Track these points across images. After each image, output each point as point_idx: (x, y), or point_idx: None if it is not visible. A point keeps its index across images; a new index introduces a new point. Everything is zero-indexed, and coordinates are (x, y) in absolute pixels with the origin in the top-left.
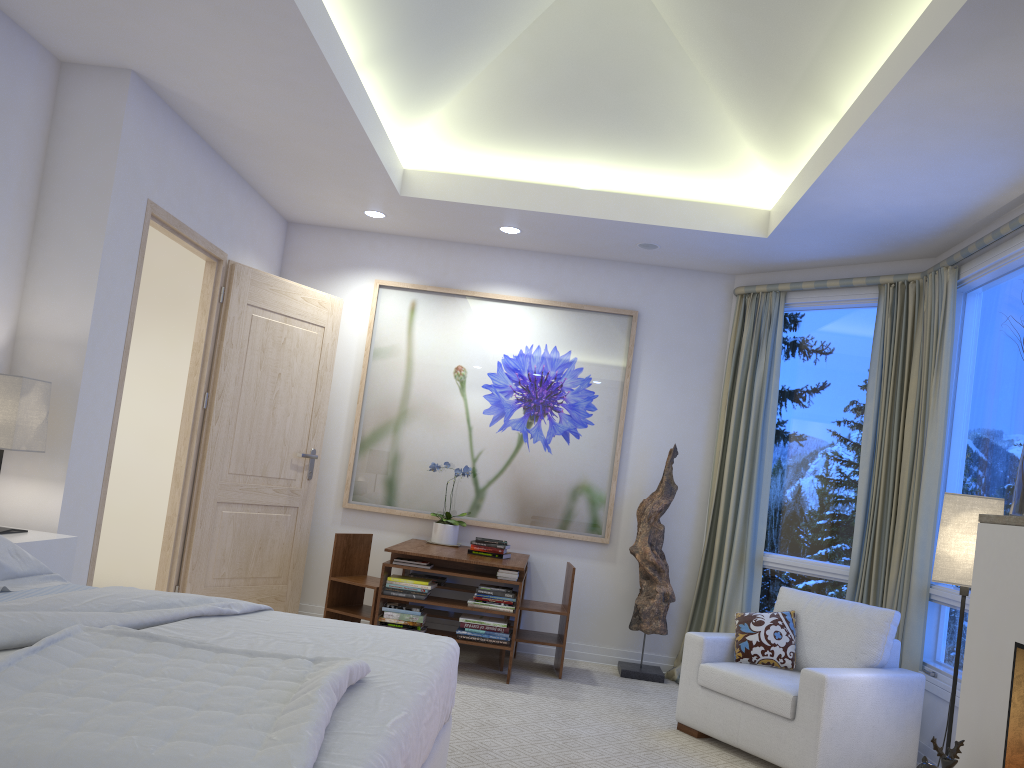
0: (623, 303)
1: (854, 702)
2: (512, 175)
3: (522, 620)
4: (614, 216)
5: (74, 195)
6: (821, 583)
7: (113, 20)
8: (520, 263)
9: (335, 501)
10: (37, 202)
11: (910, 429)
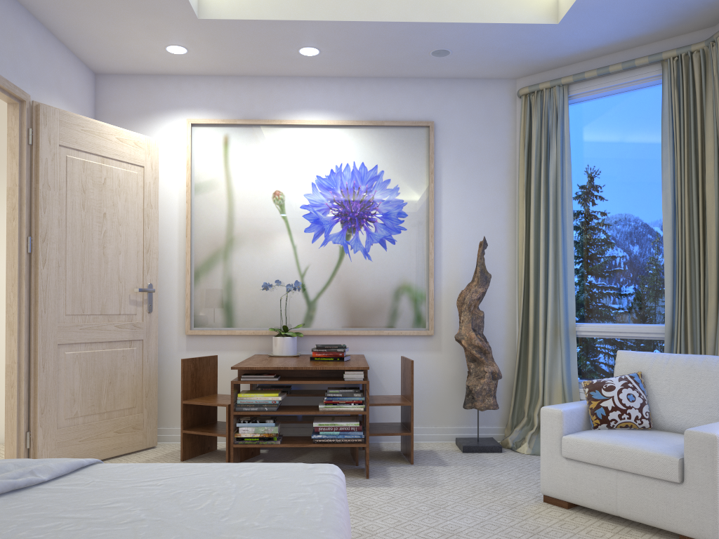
0: (419, 116)
1: None
2: None
3: None
4: (411, 18)
5: None
6: (635, 343)
7: None
8: (320, 89)
9: (178, 330)
10: None
11: (712, 189)
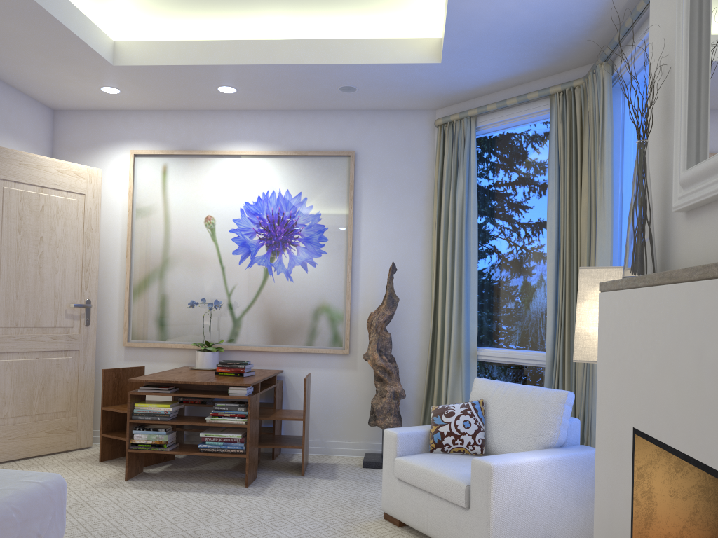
0: (342, 146)
1: (526, 486)
2: (213, 37)
3: (283, 426)
4: (302, 60)
5: None
6: (525, 370)
7: None
8: (251, 122)
9: (118, 341)
10: None
11: (586, 222)
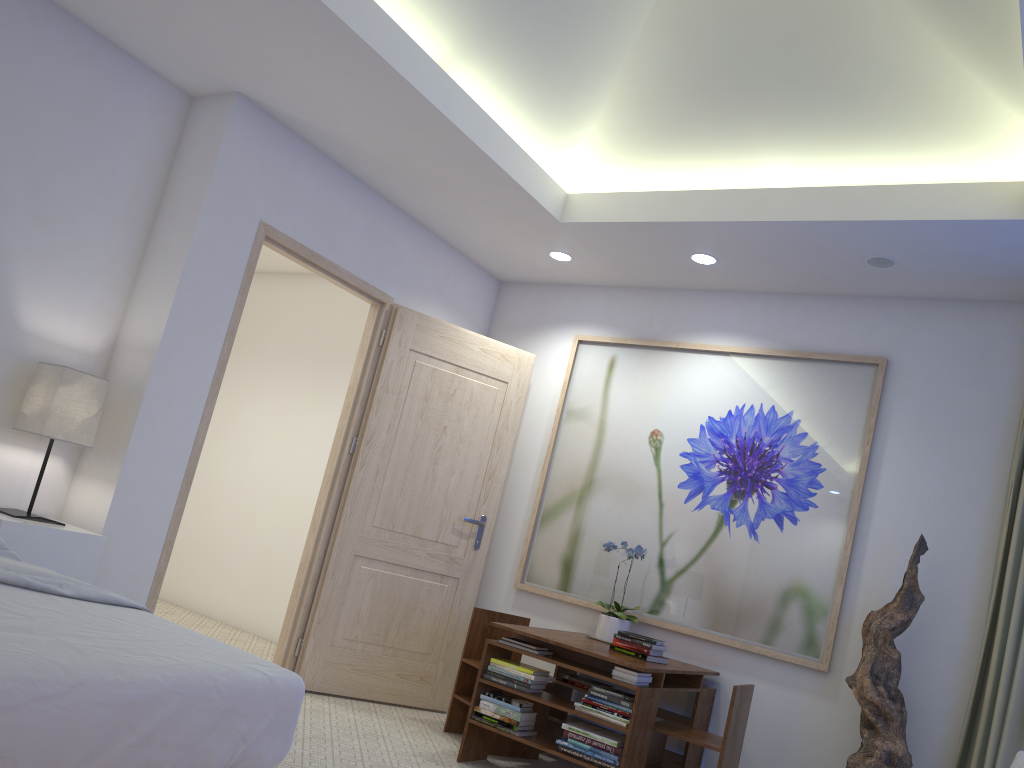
0: (867, 349)
1: None
2: (691, 187)
3: (704, 760)
4: (805, 215)
5: (177, 212)
6: None
7: (177, 27)
8: (737, 307)
9: (509, 580)
10: (153, 222)
11: None
